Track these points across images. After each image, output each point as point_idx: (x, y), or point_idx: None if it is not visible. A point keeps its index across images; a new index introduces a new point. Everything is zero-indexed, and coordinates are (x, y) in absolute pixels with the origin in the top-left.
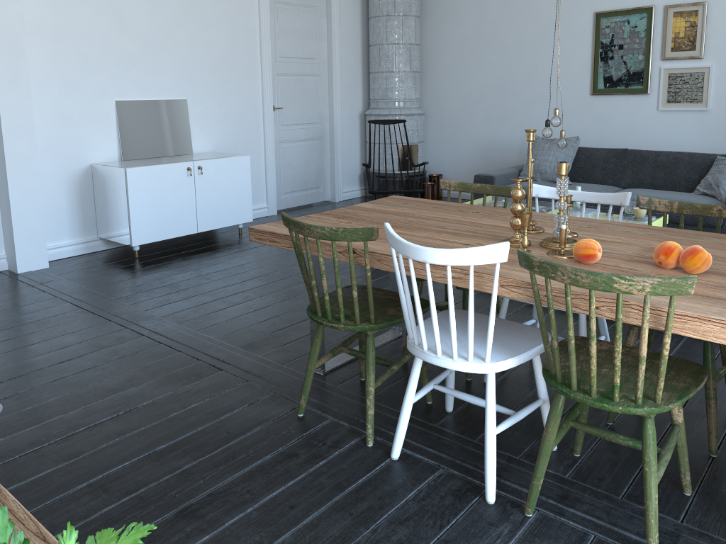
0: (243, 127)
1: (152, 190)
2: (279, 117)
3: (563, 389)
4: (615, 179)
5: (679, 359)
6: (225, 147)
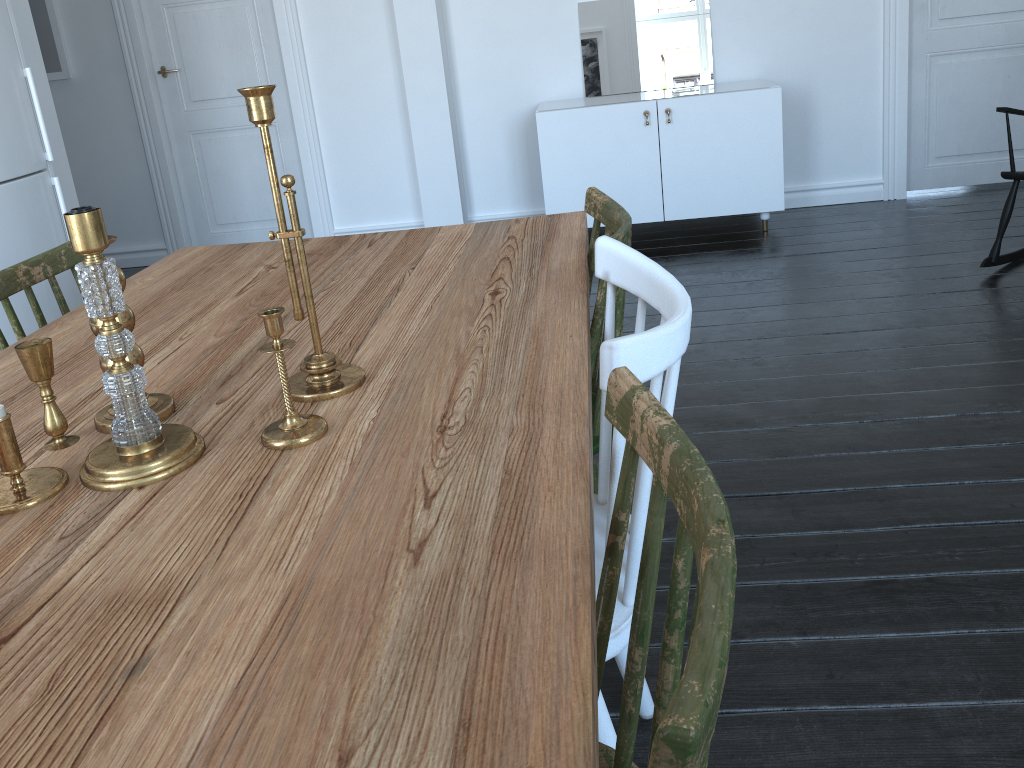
0: (832, 31)
1: (579, 147)
2: (934, 4)
3: None
4: None
5: None
6: (787, 70)
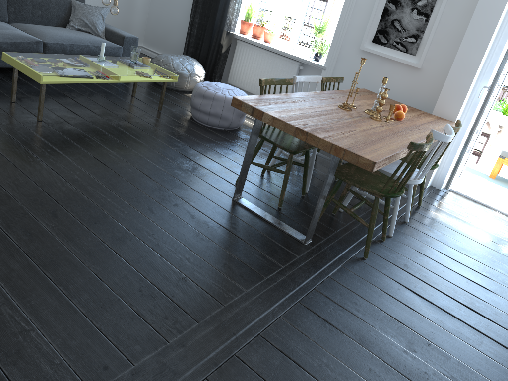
0: None
1: None
2: None
3: (433, 167)
4: (1, 15)
5: None
6: None
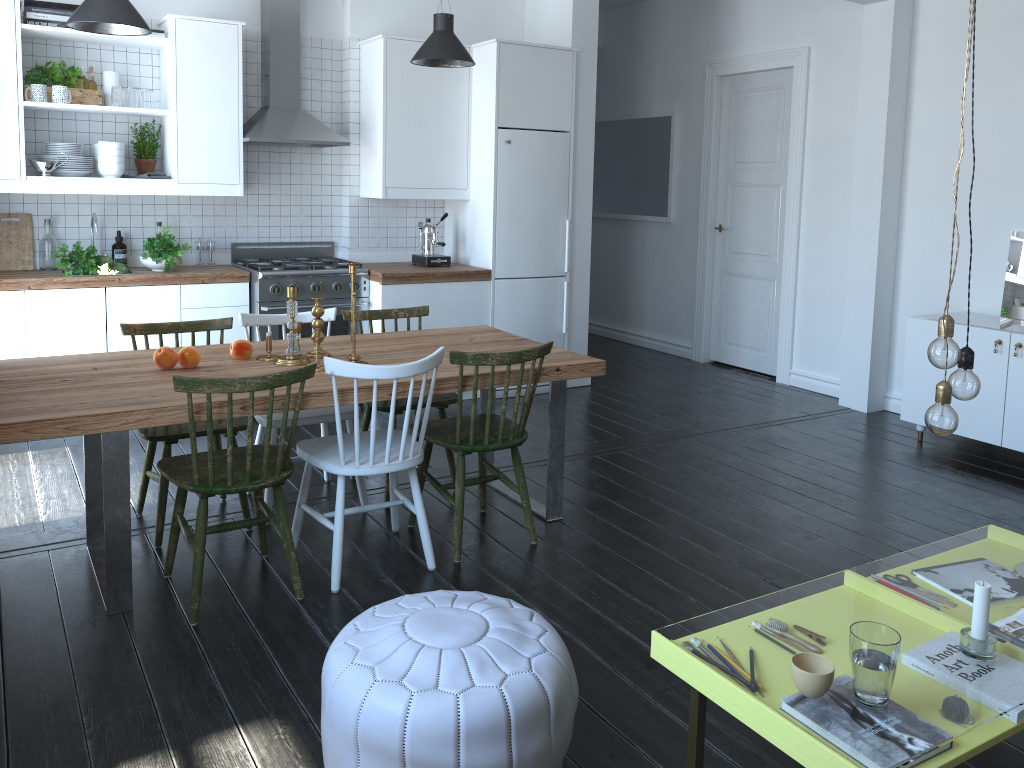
0: None
1: None
2: None
3: None
4: None
5: (168, 434)
6: None
